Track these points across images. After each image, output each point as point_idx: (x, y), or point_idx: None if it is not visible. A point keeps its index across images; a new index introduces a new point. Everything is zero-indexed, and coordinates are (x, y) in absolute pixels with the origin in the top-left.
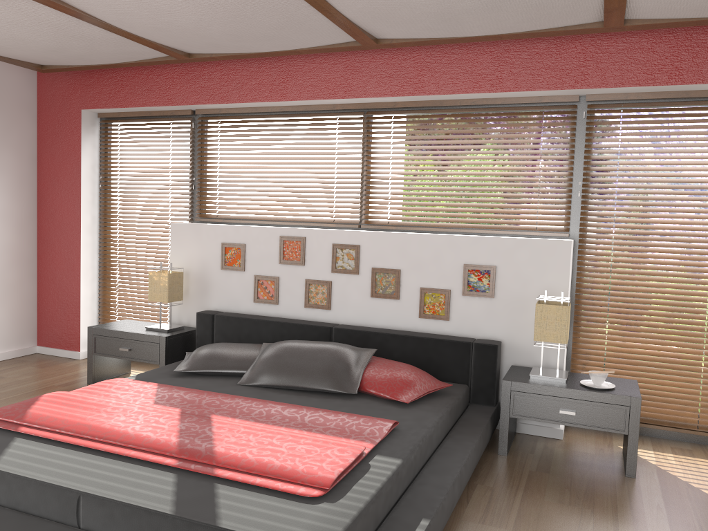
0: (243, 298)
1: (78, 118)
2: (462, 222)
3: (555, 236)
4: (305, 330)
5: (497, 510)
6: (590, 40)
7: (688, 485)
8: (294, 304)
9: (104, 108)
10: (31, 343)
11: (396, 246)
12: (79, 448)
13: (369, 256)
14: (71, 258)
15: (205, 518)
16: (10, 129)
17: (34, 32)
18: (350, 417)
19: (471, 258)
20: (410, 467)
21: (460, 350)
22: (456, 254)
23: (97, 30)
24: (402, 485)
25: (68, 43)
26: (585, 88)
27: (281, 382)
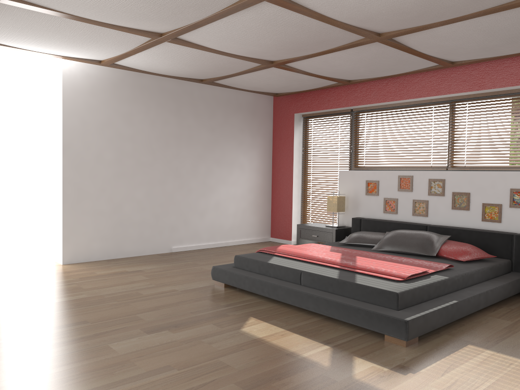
0: (377, 210)
1: (292, 118)
2: (514, 164)
3: None
4: (411, 227)
5: (510, 315)
6: None
7: None
8: (406, 214)
9: (305, 112)
10: (268, 235)
11: (467, 179)
12: (299, 261)
13: (450, 185)
14: (288, 191)
15: (350, 280)
16: (261, 126)
17: (277, 80)
18: (426, 261)
19: (515, 185)
20: (454, 282)
21: (506, 239)
22: (505, 183)
23: (305, 76)
24: (447, 289)
25: (291, 83)
26: None
27: (394, 249)
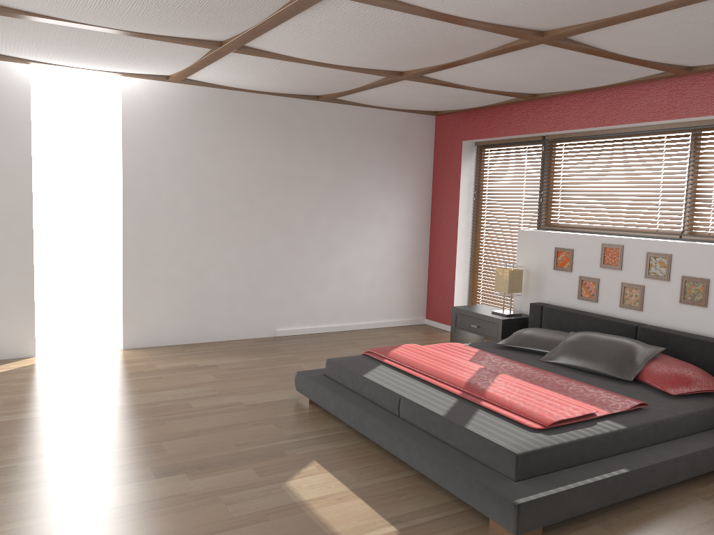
0: (569, 295)
1: (460, 147)
2: None
3: None
4: (613, 326)
5: None
6: None
7: None
8: (610, 303)
9: (477, 139)
10: (421, 316)
11: (706, 257)
12: (411, 376)
13: (680, 265)
14: (450, 254)
15: (460, 422)
16: (414, 159)
17: (421, 97)
18: (605, 393)
19: None
20: (636, 435)
21: None
22: None
23: (460, 90)
24: (622, 445)
25: (444, 100)
26: None
27: (572, 363)
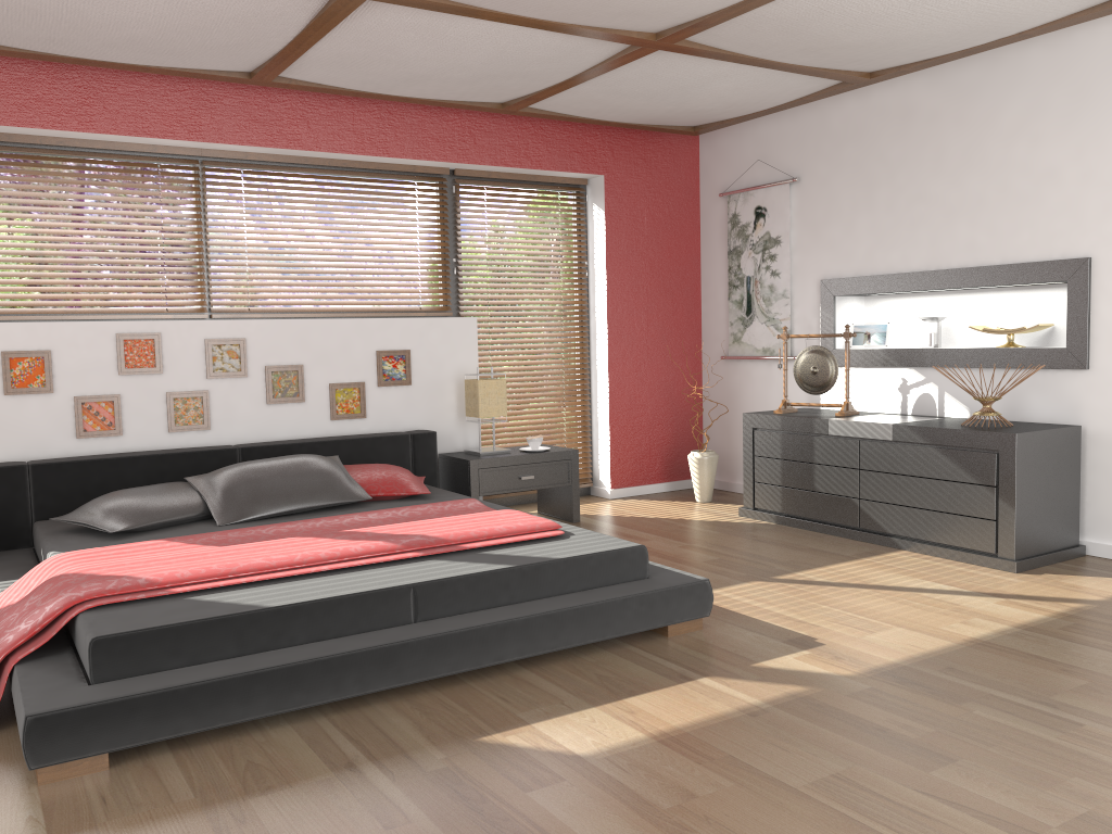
0: (55, 435)
1: None
2: (337, 306)
3: (441, 315)
4: (199, 458)
5: None
6: (467, 115)
7: (611, 516)
8: (150, 431)
9: None
10: None
11: (294, 336)
12: (288, 580)
13: (260, 351)
14: None
15: (540, 560)
16: None
17: None
18: (436, 505)
19: (384, 344)
20: None
21: (400, 444)
22: (367, 340)
23: None
24: None
25: None
26: (467, 163)
27: (281, 508)
